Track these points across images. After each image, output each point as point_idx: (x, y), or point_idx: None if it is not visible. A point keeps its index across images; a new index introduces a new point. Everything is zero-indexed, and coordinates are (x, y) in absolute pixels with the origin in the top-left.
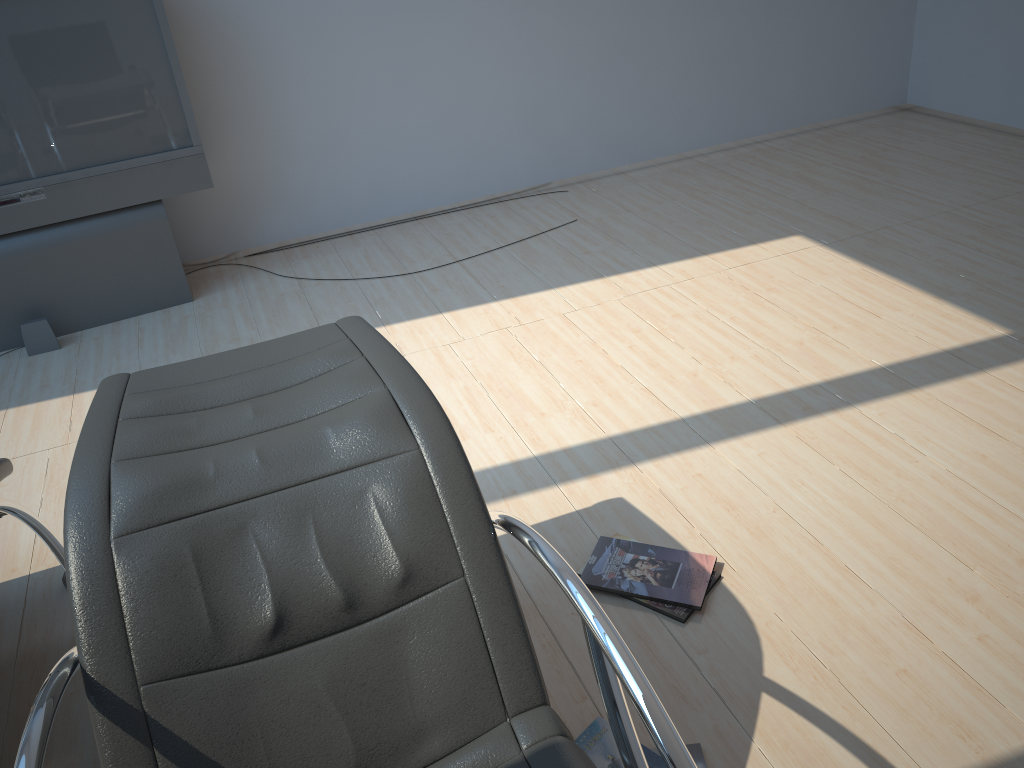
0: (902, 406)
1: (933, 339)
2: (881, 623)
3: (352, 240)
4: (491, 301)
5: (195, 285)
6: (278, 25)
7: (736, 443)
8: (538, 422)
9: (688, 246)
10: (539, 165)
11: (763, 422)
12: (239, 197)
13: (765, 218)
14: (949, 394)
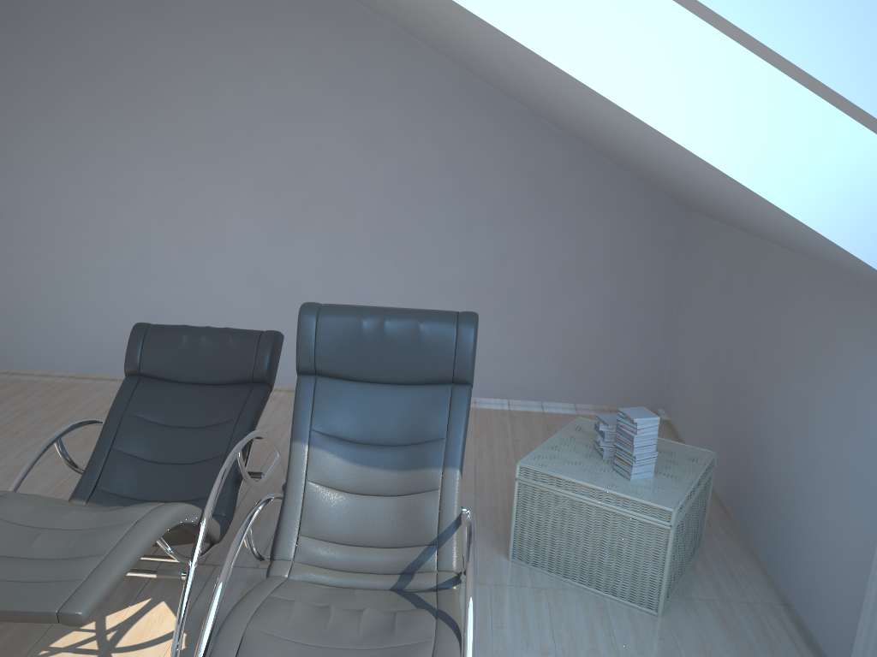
0: None
1: None
2: None
3: None
4: None
5: None
6: None
7: None
8: None
9: None
10: None
11: None
12: None
13: None
14: None
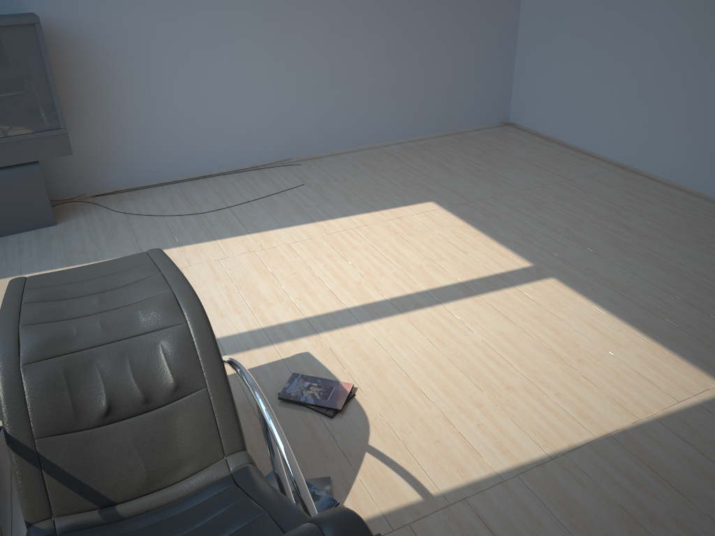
0: (467, 304)
1: (492, 267)
2: (432, 418)
3: (162, 189)
4: (246, 234)
5: (57, 214)
6: (119, 55)
7: (375, 323)
8: (266, 308)
9: (368, 205)
10: (284, 147)
11: (392, 311)
12: (89, 159)
13: (415, 189)
14: (493, 299)
